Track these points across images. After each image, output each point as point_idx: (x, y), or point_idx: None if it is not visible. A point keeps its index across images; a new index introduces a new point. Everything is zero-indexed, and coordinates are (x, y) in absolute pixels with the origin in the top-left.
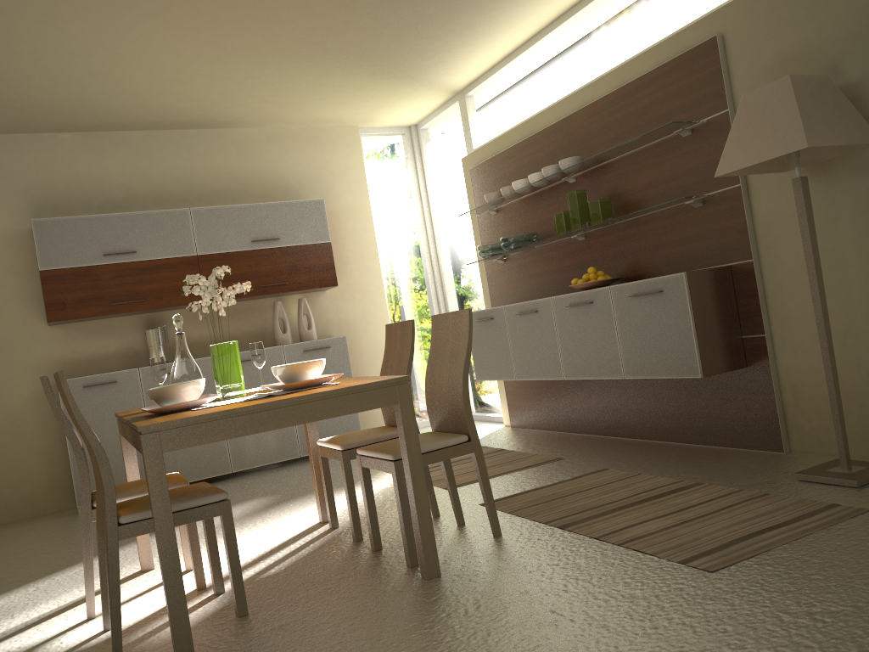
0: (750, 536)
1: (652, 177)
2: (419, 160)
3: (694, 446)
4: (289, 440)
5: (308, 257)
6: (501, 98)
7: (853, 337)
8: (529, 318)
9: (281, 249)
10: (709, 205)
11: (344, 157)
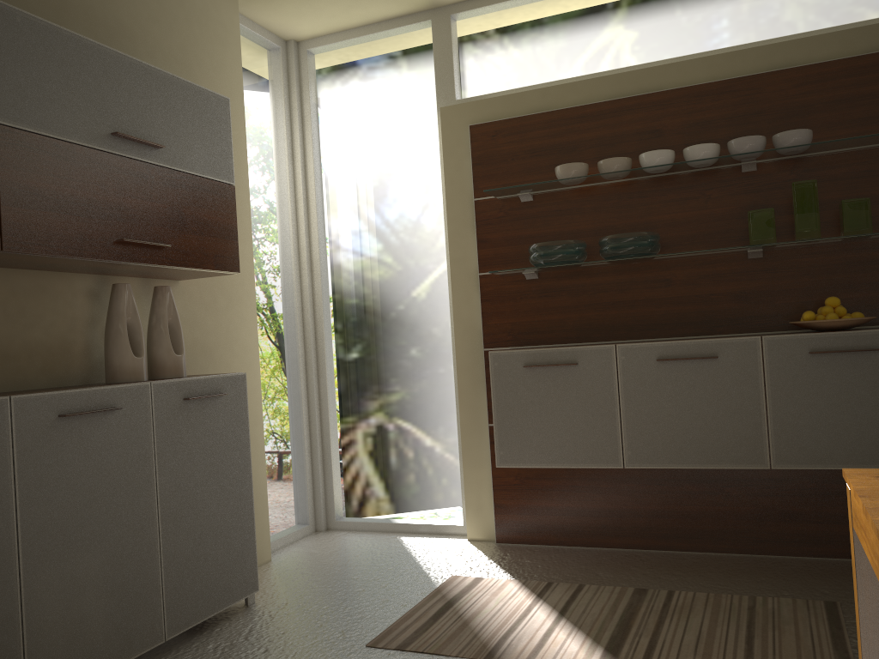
0: None
1: None
2: (299, 98)
3: None
4: (149, 604)
5: (202, 203)
6: (546, 31)
7: None
8: (687, 368)
9: (161, 170)
10: None
11: (219, 44)
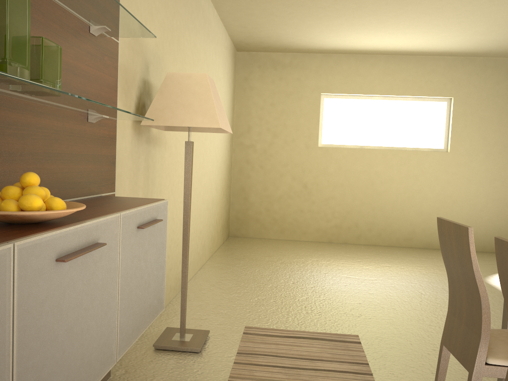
0: (312, 338)
1: None
2: None
3: None
4: None
5: None
6: None
7: None
8: None
9: None
10: (97, 125)
11: None
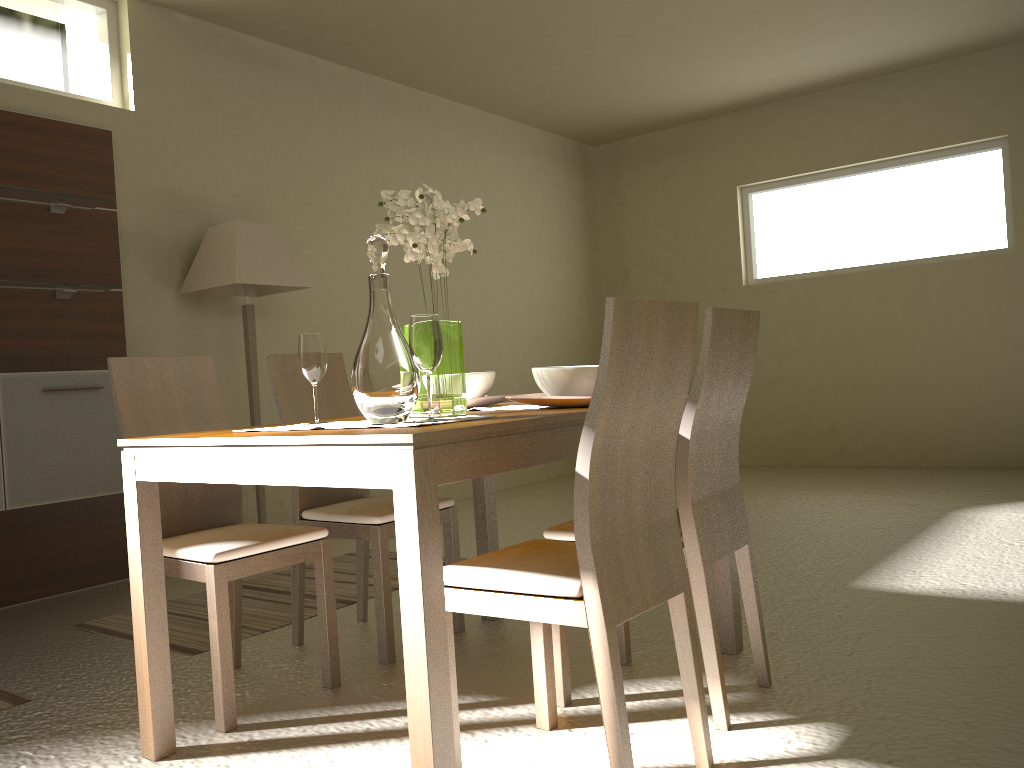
0: None
1: None
2: None
3: (14, 606)
4: None
5: None
6: None
7: None
8: None
9: None
10: (77, 300)
11: None
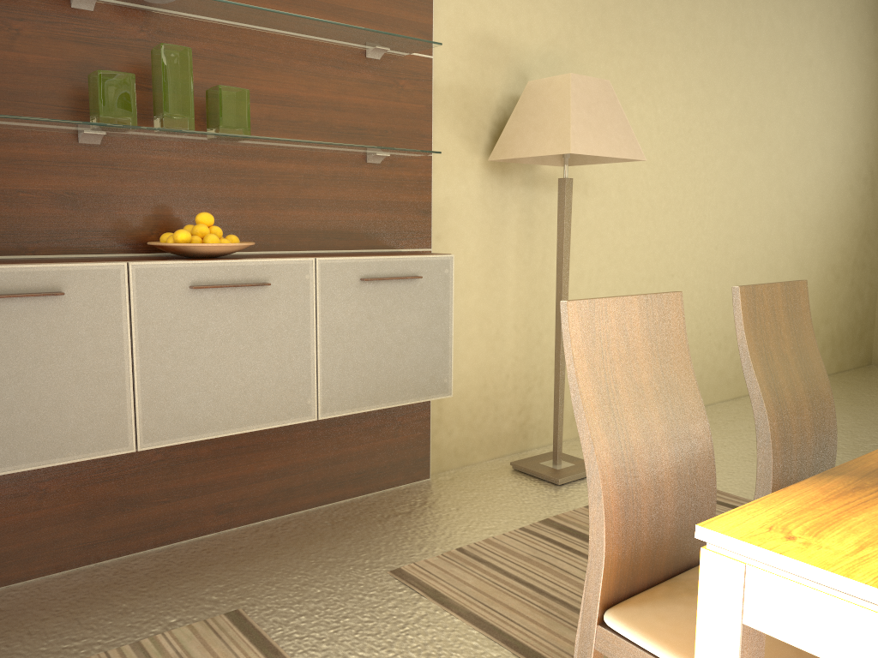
0: None
1: (298, 90)
2: None
3: (311, 511)
4: None
5: None
6: None
7: (500, 340)
8: (11, 311)
9: None
10: (386, 165)
11: None
